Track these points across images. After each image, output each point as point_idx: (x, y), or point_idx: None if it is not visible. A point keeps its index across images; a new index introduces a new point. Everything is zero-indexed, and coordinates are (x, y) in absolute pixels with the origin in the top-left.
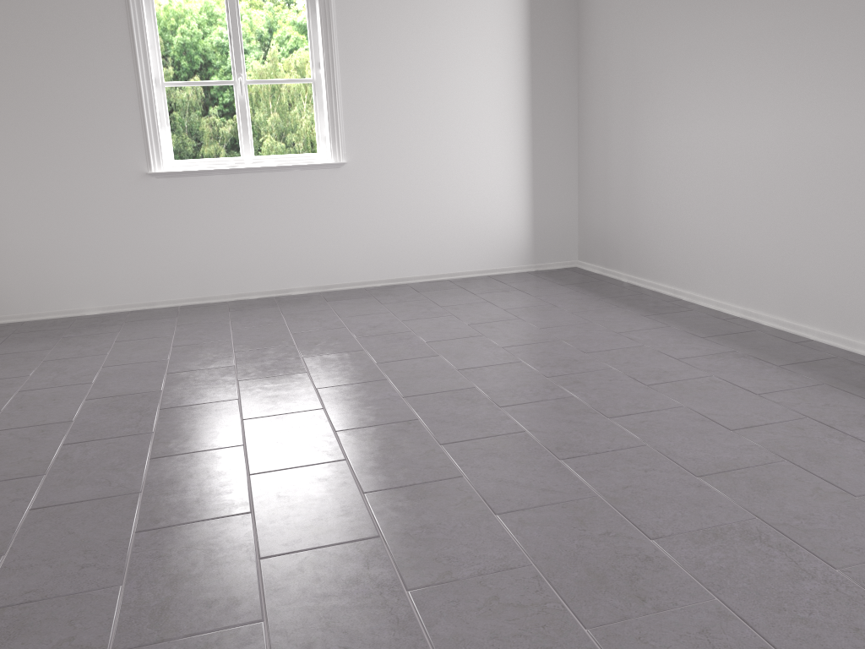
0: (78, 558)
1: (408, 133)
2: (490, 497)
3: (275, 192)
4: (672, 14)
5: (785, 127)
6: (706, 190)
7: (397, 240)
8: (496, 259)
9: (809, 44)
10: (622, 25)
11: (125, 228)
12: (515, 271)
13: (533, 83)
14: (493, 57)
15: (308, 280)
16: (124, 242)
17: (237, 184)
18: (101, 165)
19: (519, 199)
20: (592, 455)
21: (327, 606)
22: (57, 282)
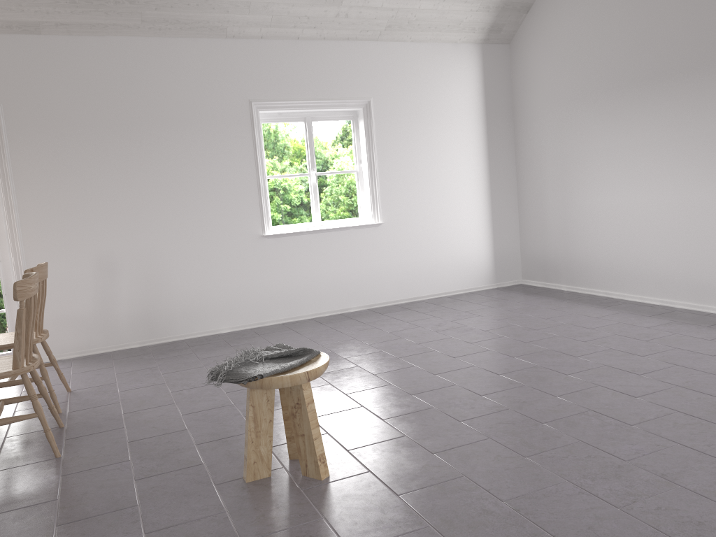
0: (448, 432)
1: (418, 202)
2: (624, 391)
3: (340, 244)
4: (592, 128)
5: (680, 193)
6: (626, 230)
7: (413, 272)
8: (473, 281)
9: (692, 149)
10: (551, 133)
11: (247, 272)
12: (485, 288)
13: (490, 167)
14: (466, 152)
15: (360, 301)
16: (246, 281)
17: (317, 240)
18: (234, 231)
19: (485, 241)
20: (654, 371)
21: (602, 433)
22: (204, 311)
